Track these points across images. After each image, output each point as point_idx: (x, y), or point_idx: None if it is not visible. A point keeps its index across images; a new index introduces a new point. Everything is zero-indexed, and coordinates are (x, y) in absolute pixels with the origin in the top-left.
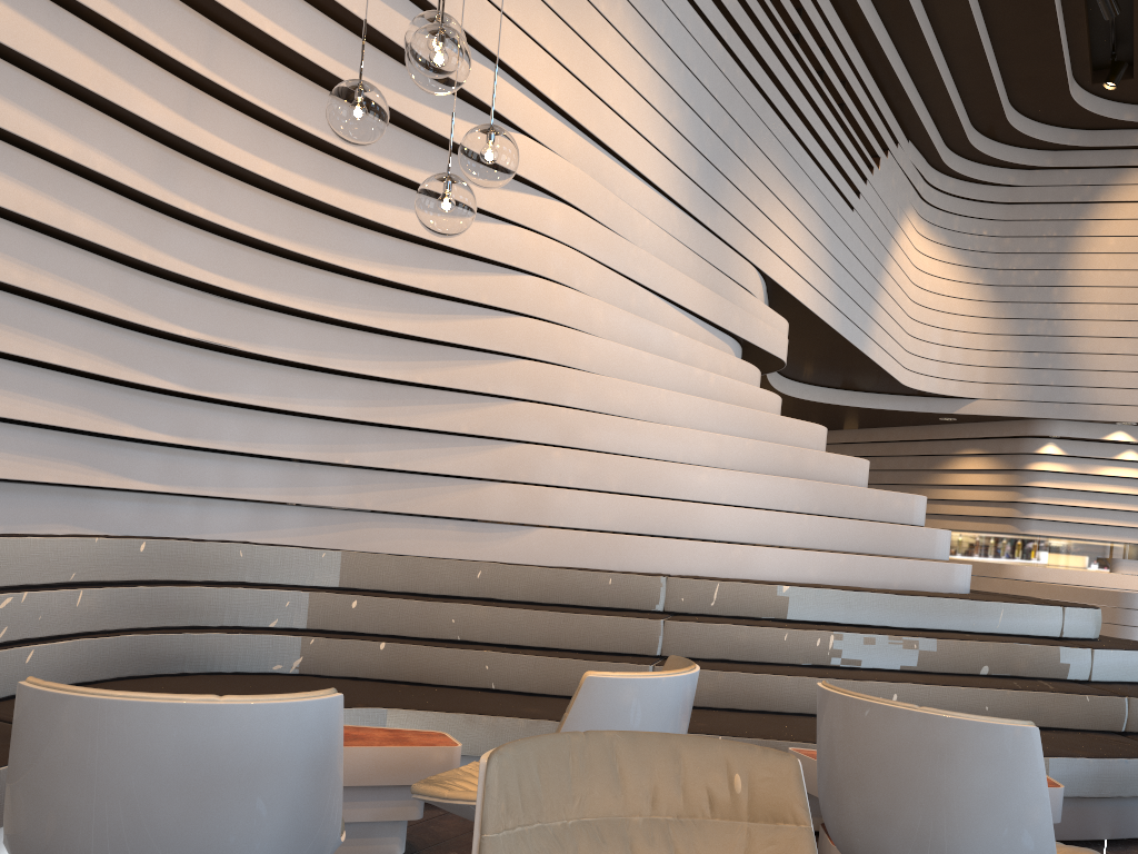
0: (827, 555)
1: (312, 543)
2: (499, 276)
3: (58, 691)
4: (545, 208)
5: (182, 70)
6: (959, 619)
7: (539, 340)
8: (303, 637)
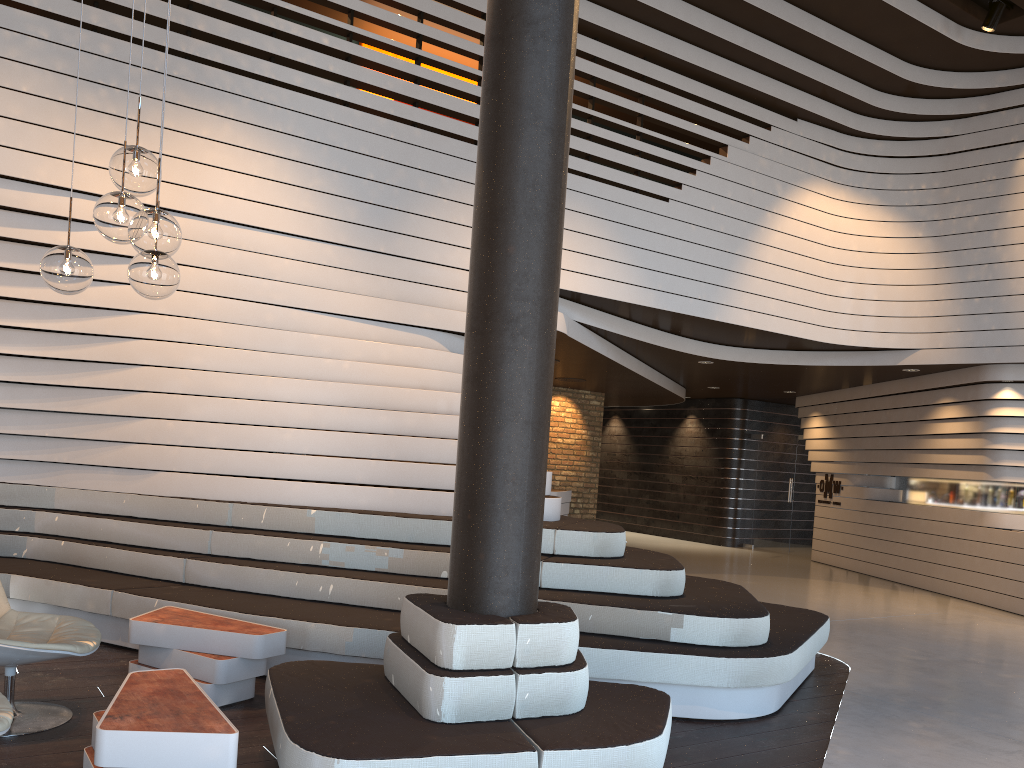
0: (376, 489)
1: (42, 482)
2: (119, 317)
3: None
4: None
5: None
6: None
7: (155, 353)
8: (28, 537)
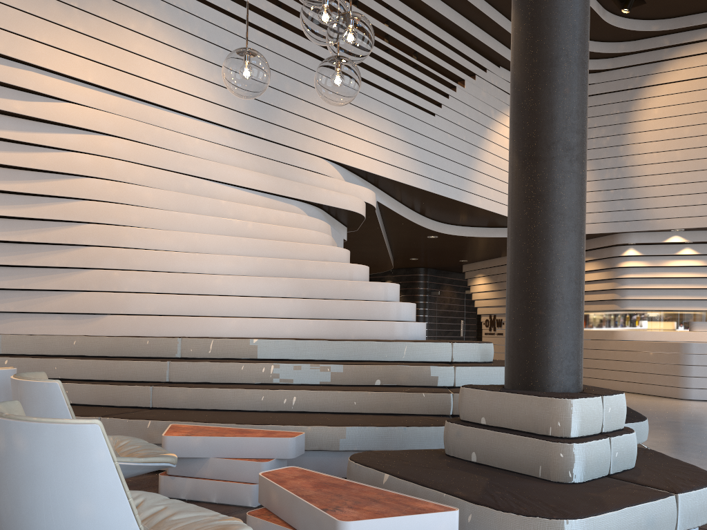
0: (299, 321)
1: None
2: (66, 180)
3: None
4: (95, 140)
5: None
6: (375, 354)
7: (99, 212)
8: None
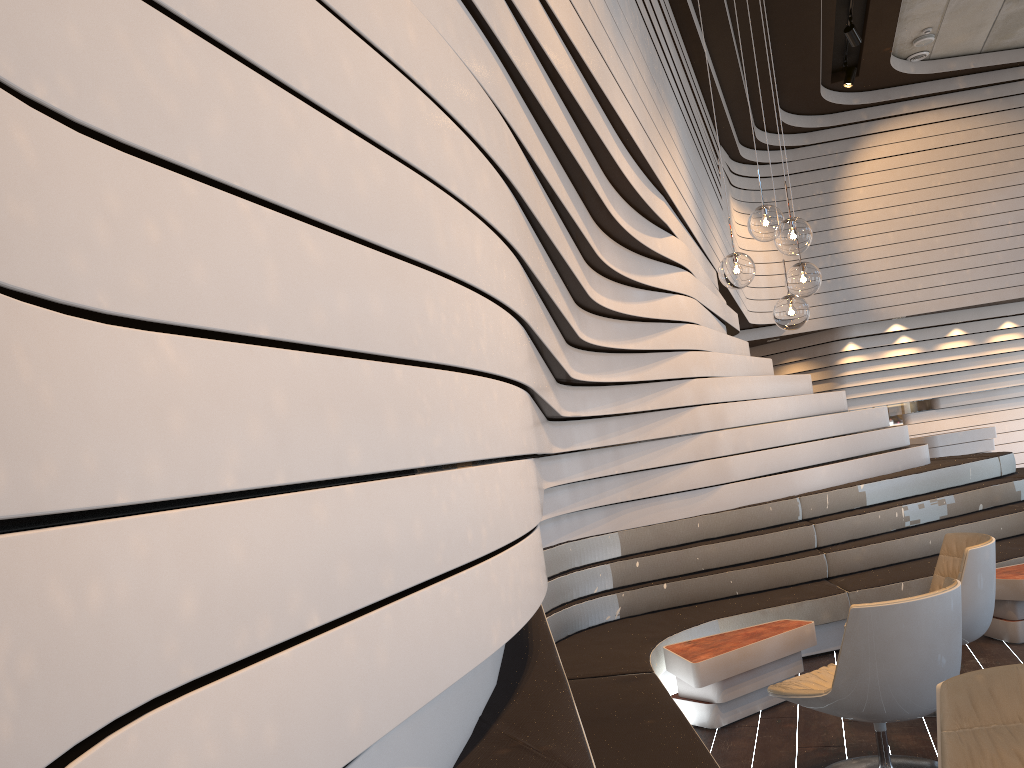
0: (865, 459)
1: (600, 531)
2: (675, 329)
3: (886, 604)
4: (683, 278)
5: (589, 258)
6: (951, 480)
7: (697, 364)
8: (617, 594)
